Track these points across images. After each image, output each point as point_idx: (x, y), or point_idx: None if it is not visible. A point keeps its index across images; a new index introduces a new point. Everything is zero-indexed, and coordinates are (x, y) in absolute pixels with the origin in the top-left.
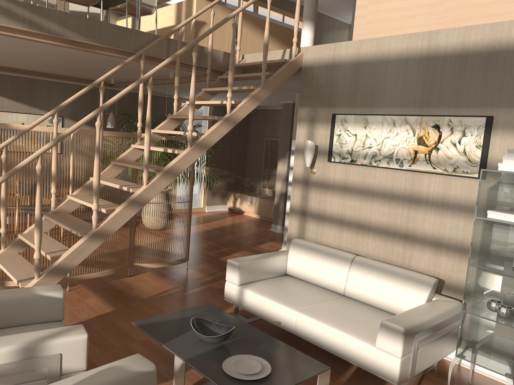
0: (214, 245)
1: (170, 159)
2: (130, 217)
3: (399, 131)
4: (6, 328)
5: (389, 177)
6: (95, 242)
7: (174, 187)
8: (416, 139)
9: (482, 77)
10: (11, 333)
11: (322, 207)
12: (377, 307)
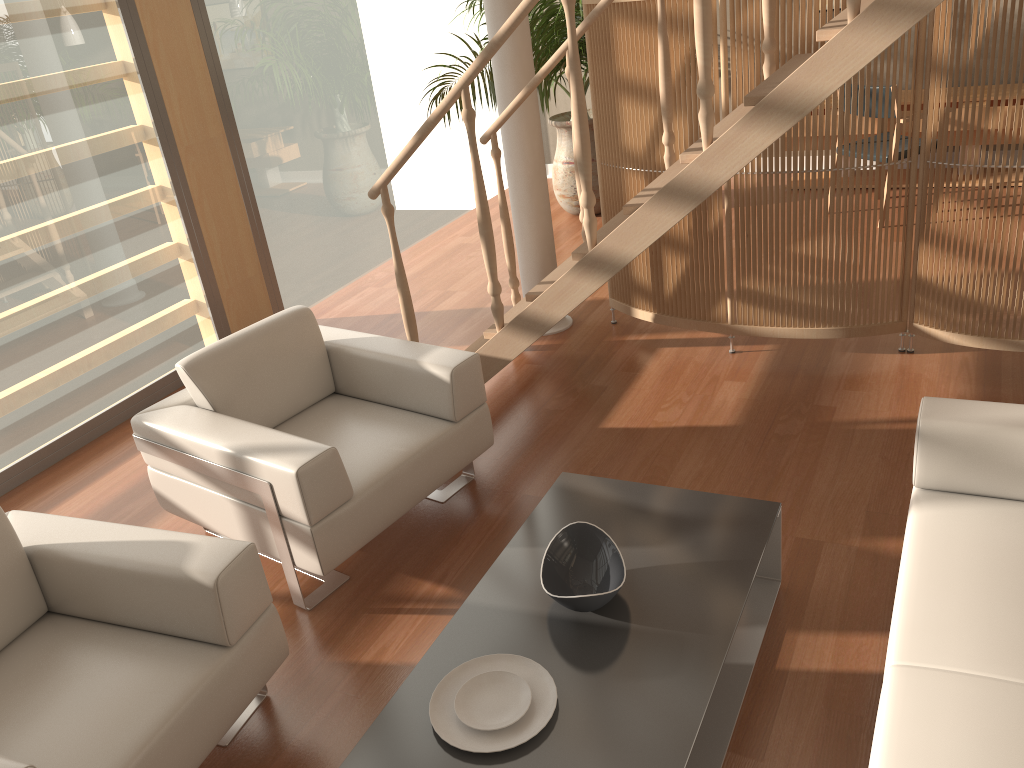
0: None
1: None
2: (666, 228)
3: None
4: (387, 405)
5: None
6: (590, 279)
7: None
8: None
9: None
10: (365, 418)
11: None
12: None
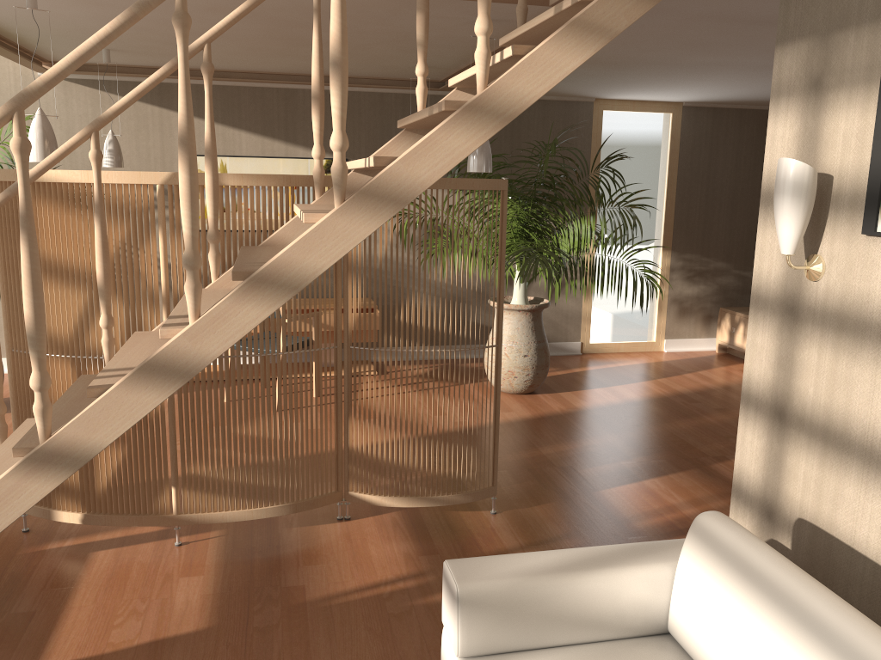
0: (615, 446)
1: (542, 236)
2: (147, 410)
3: None
4: None
5: None
6: (43, 478)
7: (587, 298)
8: None
9: None
10: None
11: (838, 402)
12: None
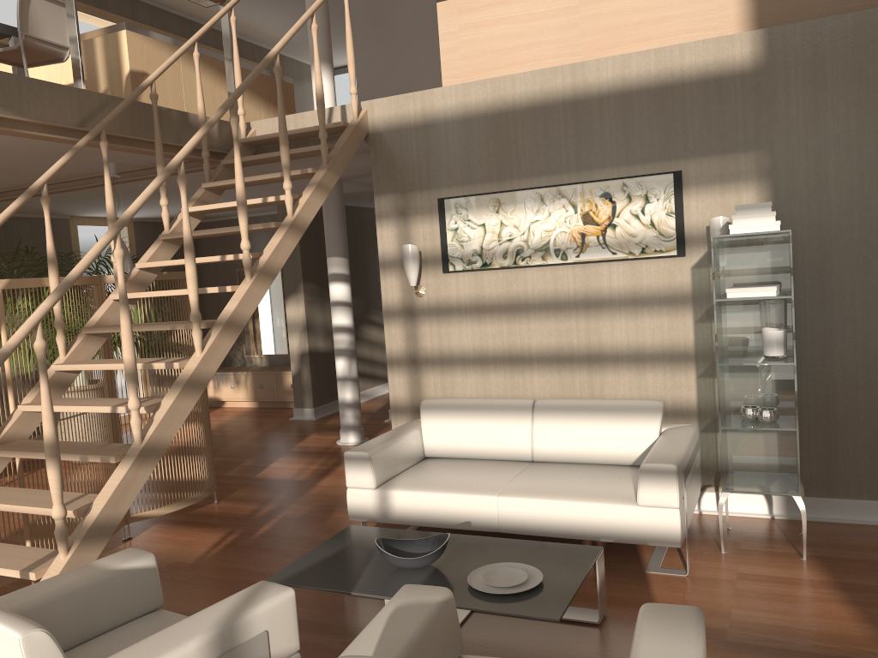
0: (224, 460)
1: None
2: (189, 411)
3: (553, 209)
4: (77, 645)
5: (549, 278)
6: (145, 467)
7: None
8: (580, 216)
9: (657, 121)
10: (105, 647)
11: (445, 344)
12: (589, 462)
